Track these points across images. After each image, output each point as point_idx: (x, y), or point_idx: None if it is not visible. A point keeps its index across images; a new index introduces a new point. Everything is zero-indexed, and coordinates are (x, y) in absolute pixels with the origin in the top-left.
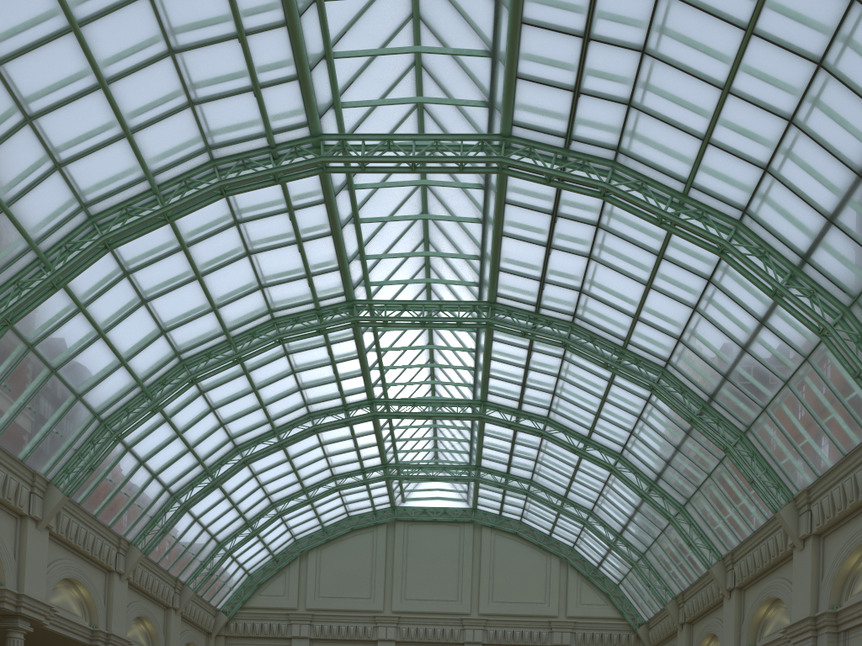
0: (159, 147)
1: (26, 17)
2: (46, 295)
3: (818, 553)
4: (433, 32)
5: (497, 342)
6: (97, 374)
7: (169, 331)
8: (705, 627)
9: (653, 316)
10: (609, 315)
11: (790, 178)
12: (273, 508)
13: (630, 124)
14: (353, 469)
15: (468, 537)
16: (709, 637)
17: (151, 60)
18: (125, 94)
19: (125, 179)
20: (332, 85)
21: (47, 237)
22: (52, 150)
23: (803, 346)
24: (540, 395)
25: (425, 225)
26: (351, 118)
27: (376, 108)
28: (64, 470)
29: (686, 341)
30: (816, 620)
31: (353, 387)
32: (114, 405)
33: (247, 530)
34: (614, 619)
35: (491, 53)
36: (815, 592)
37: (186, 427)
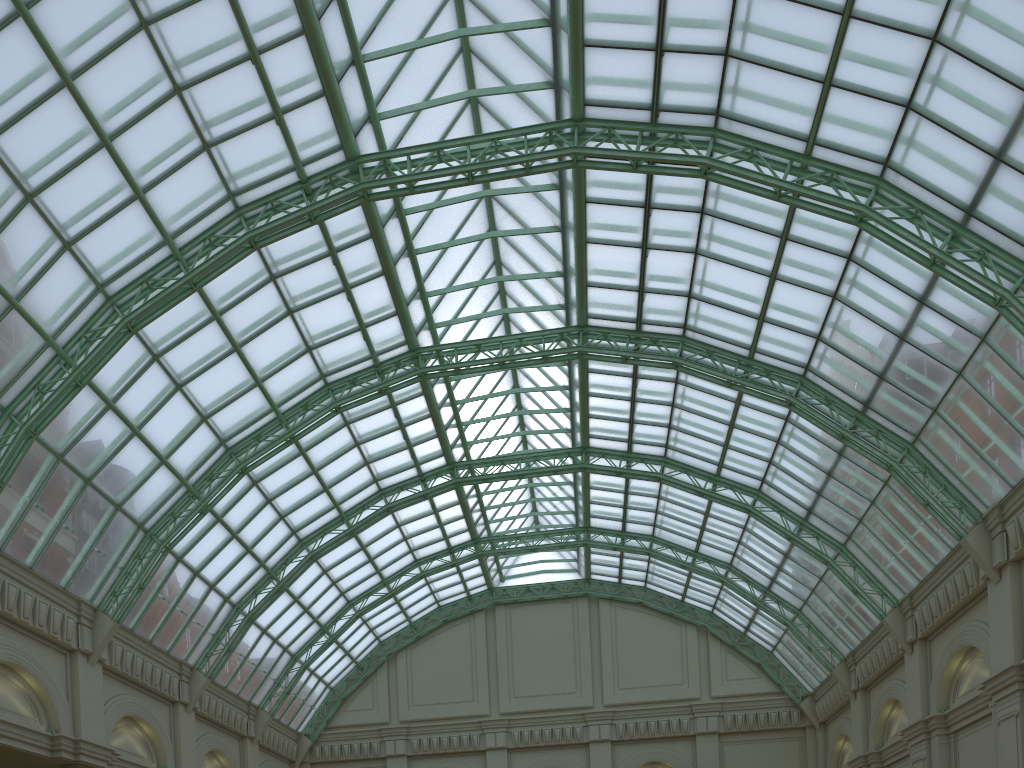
0: (176, 204)
1: (13, 80)
2: (70, 396)
3: (1020, 584)
4: (479, 7)
5: (594, 374)
6: (135, 478)
7: (210, 417)
8: (885, 693)
9: (783, 314)
10: (727, 320)
11: (940, 113)
12: (350, 607)
13: (730, 78)
14: (438, 550)
15: (583, 614)
16: (890, 704)
17: (155, 104)
18: (131, 149)
19: (143, 248)
20: (365, 95)
21: (64, 329)
22: (59, 228)
23: (977, 324)
24: (652, 431)
25: (494, 244)
26: (392, 130)
27: (421, 113)
28: (111, 593)
29: (827, 339)
30: (1022, 669)
31: (429, 452)
32: (159, 511)
33: (324, 636)
34: (771, 694)
35: (550, 21)
36: (1019, 634)
37: (241, 526)
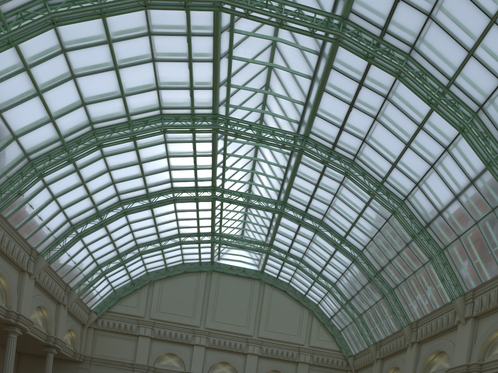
0: None
1: None
2: (2, 48)
3: (474, 328)
4: None
5: (303, 165)
6: (31, 124)
7: (88, 105)
8: (392, 363)
9: (405, 166)
10: (377, 160)
11: None
12: (137, 248)
13: (426, 30)
14: (192, 232)
15: (256, 288)
16: (393, 368)
17: None
18: None
19: None
20: None
21: (7, 2)
22: None
23: (493, 202)
24: (320, 205)
25: (269, 75)
26: None
27: None
28: None
29: (421, 186)
30: (468, 366)
31: (204, 176)
32: (41, 151)
33: (118, 260)
34: (336, 351)
35: None
36: (469, 350)
37: (89, 179)
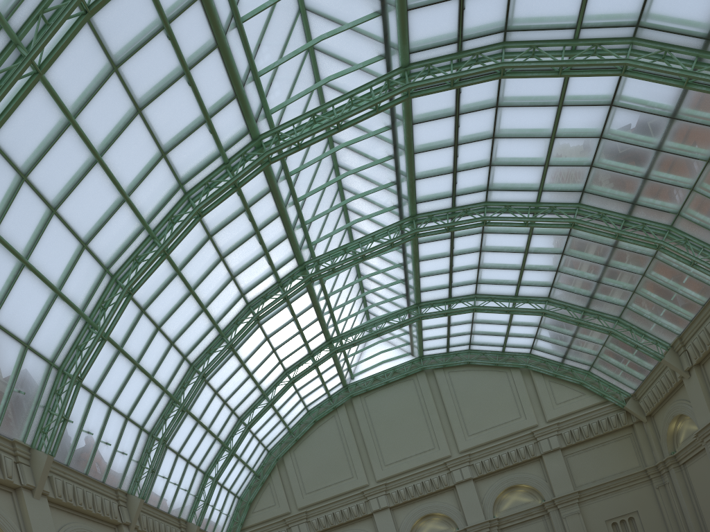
0: None
1: None
2: None
3: None
4: None
5: (419, 124)
6: (36, 314)
7: (90, 242)
8: None
9: None
10: None
11: None
12: (241, 423)
13: None
14: (301, 357)
15: (424, 385)
16: None
17: None
18: None
19: None
20: None
21: None
22: None
23: None
24: (475, 175)
25: (306, 26)
26: None
27: None
28: (40, 431)
29: None
30: None
31: (282, 255)
32: (65, 347)
33: (225, 452)
34: (597, 405)
35: None
36: None
37: (140, 355)
